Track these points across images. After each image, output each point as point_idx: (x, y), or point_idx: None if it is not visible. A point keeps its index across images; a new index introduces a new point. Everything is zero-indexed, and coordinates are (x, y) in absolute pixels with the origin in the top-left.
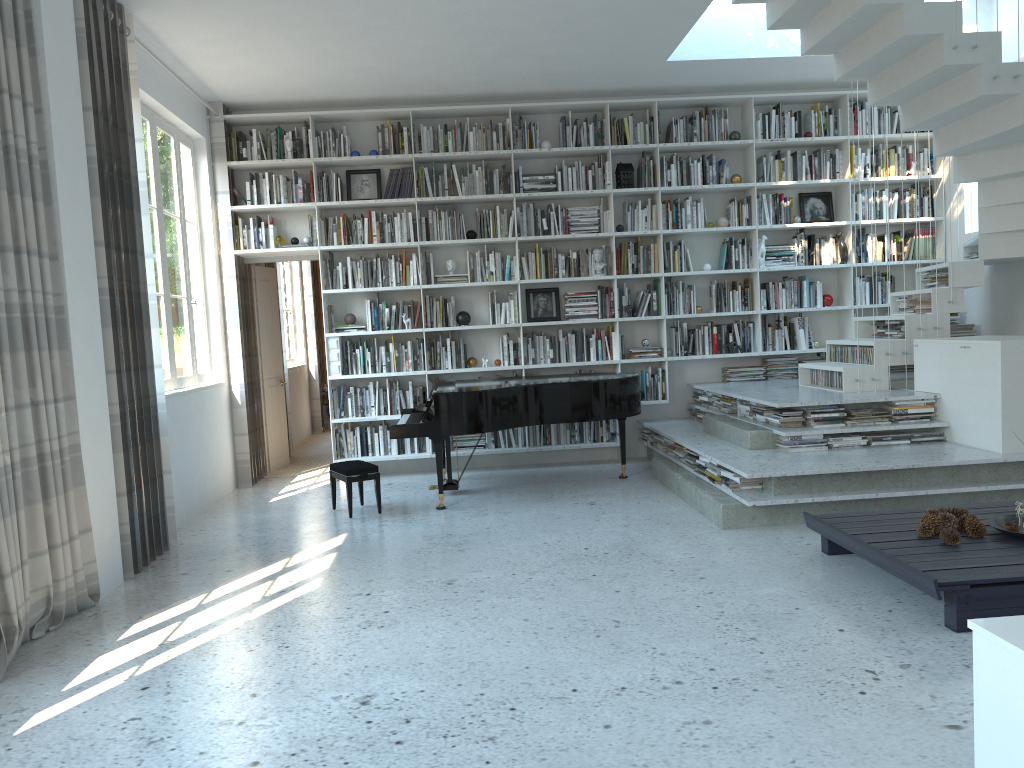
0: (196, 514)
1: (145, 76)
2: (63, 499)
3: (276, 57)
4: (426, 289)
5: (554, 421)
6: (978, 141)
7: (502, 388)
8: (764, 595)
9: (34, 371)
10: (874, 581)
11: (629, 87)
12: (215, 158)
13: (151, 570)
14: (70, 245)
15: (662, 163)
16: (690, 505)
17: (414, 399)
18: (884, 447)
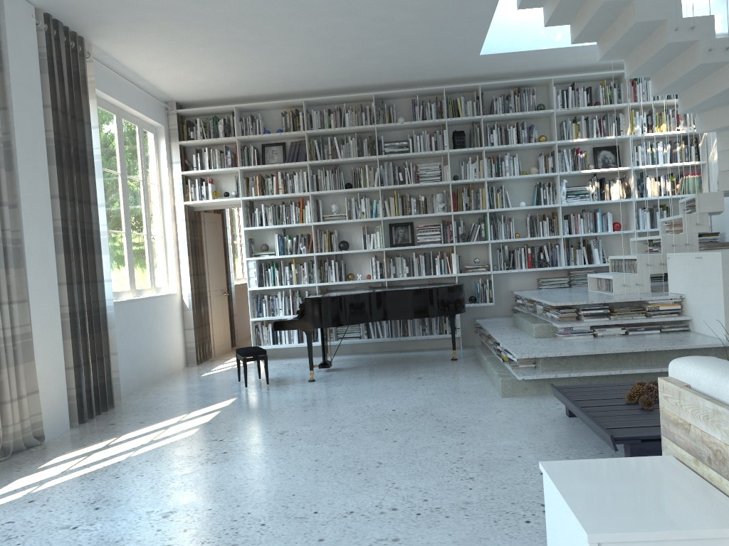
0: (147, 384)
1: (109, 85)
2: (13, 370)
3: (199, 67)
4: (317, 225)
5: (396, 318)
6: (707, 100)
7: (355, 294)
8: (501, 446)
9: None
10: (592, 437)
11: (459, 76)
12: (171, 139)
13: (93, 421)
14: (28, 197)
15: (487, 129)
16: (489, 379)
17: None
18: (638, 336)
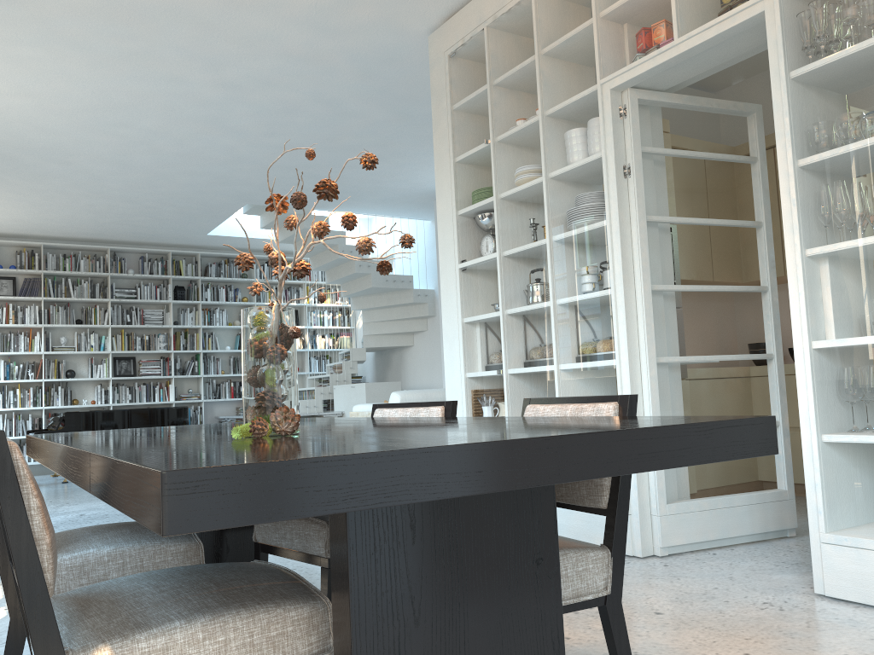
0: None
1: None
2: None
3: None
4: (45, 354)
5: None
6: (358, 292)
7: (107, 410)
8: None
9: None
10: None
11: (184, 243)
12: None
13: None
14: None
15: (202, 287)
16: None
17: (32, 426)
18: None
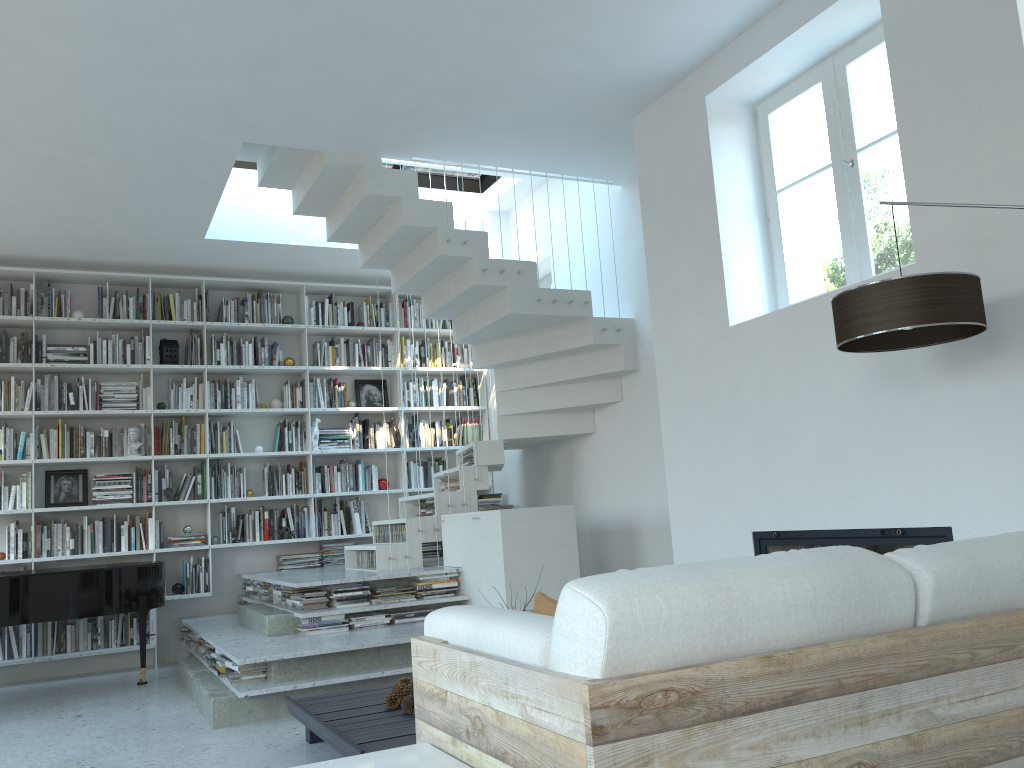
0: None
1: None
2: None
3: None
4: None
5: (45, 618)
6: (483, 328)
7: None
8: None
9: None
10: None
11: (175, 264)
12: None
13: None
14: None
15: (212, 342)
16: (196, 706)
17: None
18: (406, 624)
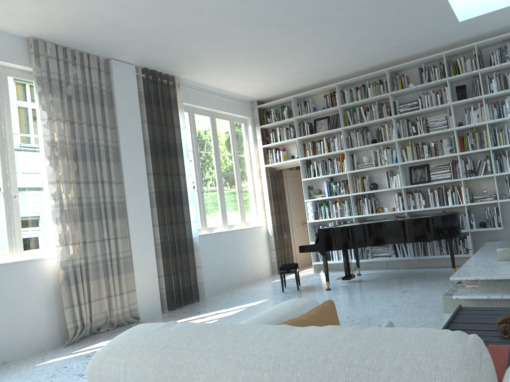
0: (235, 286)
1: (200, 99)
2: (116, 277)
3: (253, 77)
4: (354, 173)
5: (392, 242)
6: None
7: (357, 225)
8: None
9: (103, 227)
10: None
11: (456, 41)
12: (255, 125)
13: (178, 309)
14: (129, 176)
15: (487, 80)
16: None
17: None
18: None
